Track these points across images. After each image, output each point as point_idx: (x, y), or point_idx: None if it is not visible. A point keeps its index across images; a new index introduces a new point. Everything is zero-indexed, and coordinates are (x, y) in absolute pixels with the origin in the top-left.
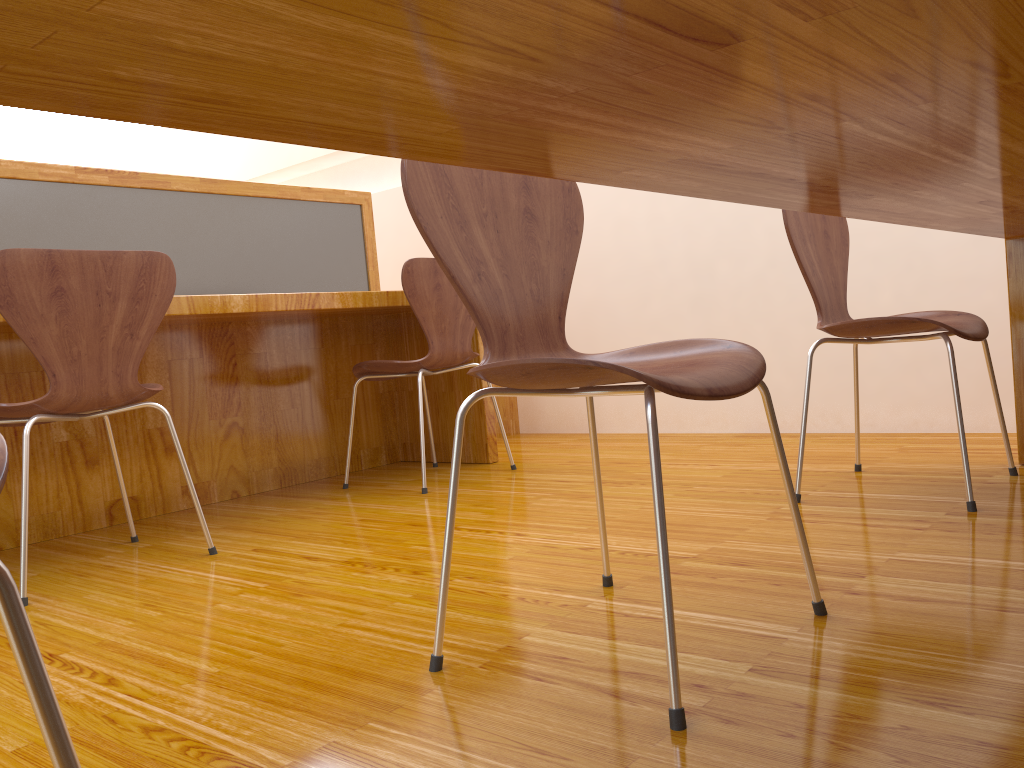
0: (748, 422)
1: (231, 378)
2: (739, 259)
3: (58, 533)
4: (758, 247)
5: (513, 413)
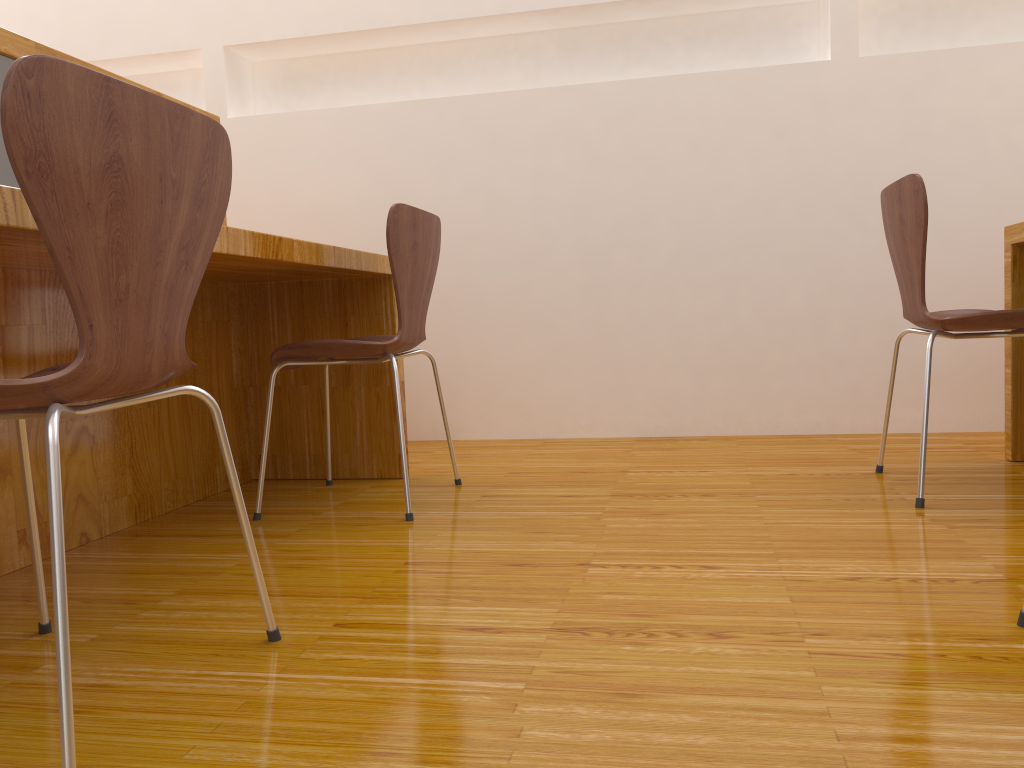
0: (641, 425)
1: None
2: (640, 250)
3: None
4: (662, 239)
5: None
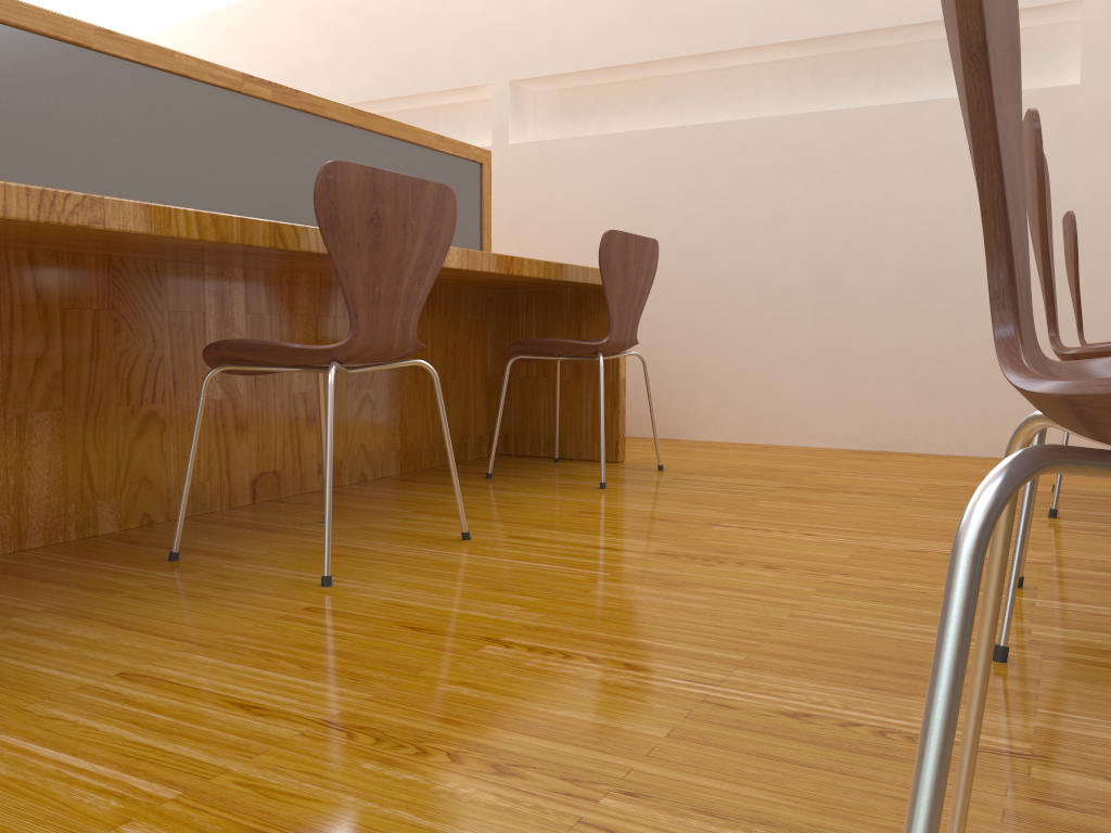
0: (861, 438)
1: None
2: (870, 271)
3: (205, 508)
4: (893, 260)
5: None
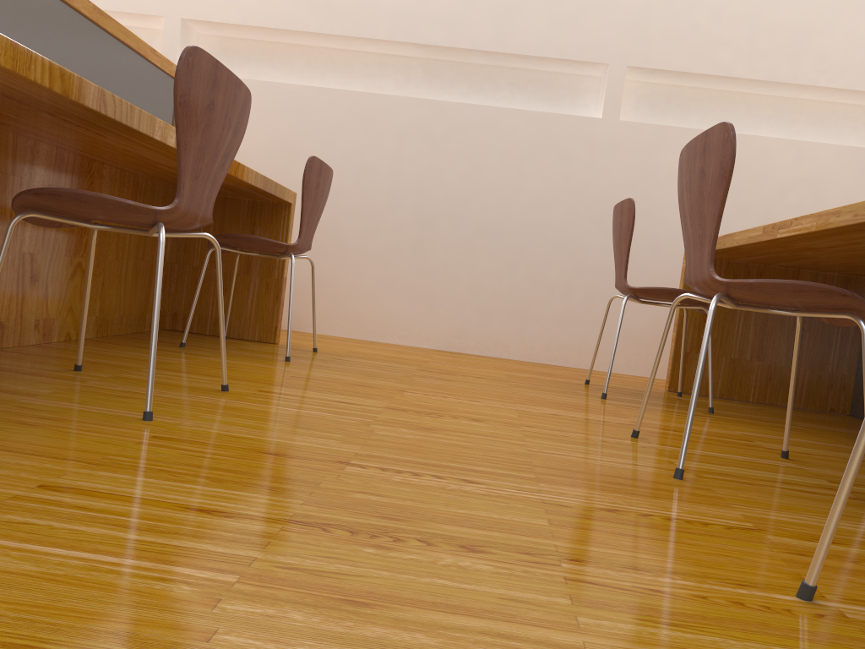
0: (439, 341)
1: None
2: (457, 221)
3: None
4: (474, 216)
5: None
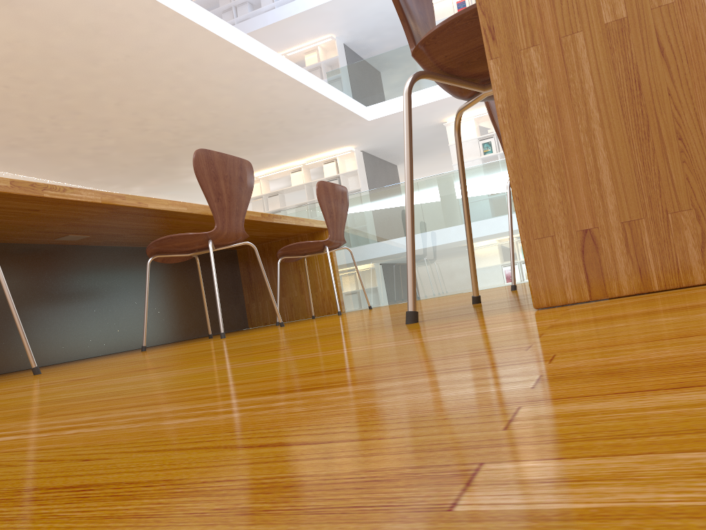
0: None
1: None
2: None
3: None
4: None
5: None
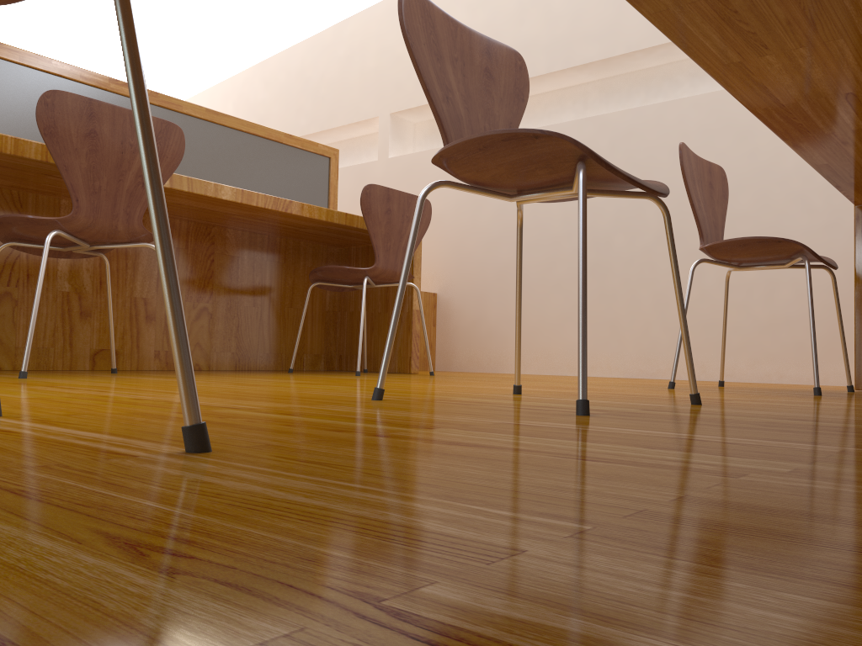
0: (628, 369)
1: (208, 271)
2: (633, 234)
3: (48, 366)
4: (649, 225)
5: (431, 353)
